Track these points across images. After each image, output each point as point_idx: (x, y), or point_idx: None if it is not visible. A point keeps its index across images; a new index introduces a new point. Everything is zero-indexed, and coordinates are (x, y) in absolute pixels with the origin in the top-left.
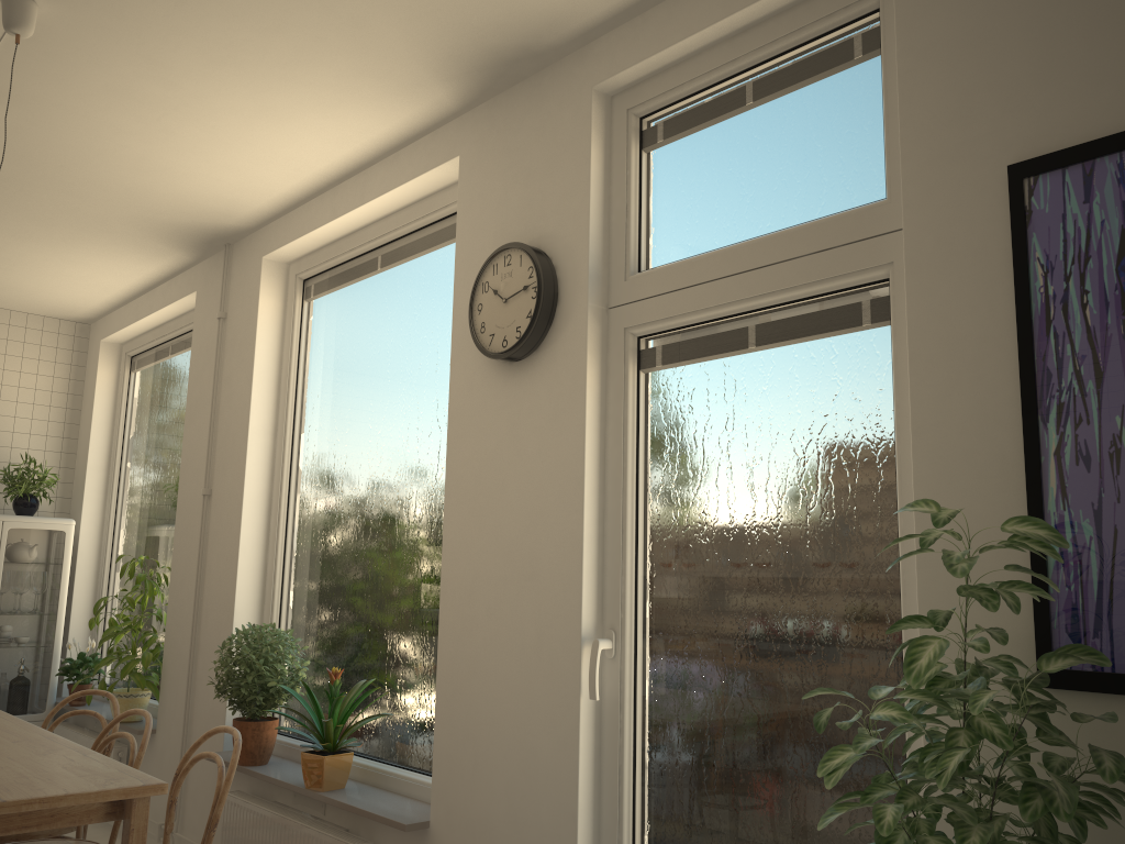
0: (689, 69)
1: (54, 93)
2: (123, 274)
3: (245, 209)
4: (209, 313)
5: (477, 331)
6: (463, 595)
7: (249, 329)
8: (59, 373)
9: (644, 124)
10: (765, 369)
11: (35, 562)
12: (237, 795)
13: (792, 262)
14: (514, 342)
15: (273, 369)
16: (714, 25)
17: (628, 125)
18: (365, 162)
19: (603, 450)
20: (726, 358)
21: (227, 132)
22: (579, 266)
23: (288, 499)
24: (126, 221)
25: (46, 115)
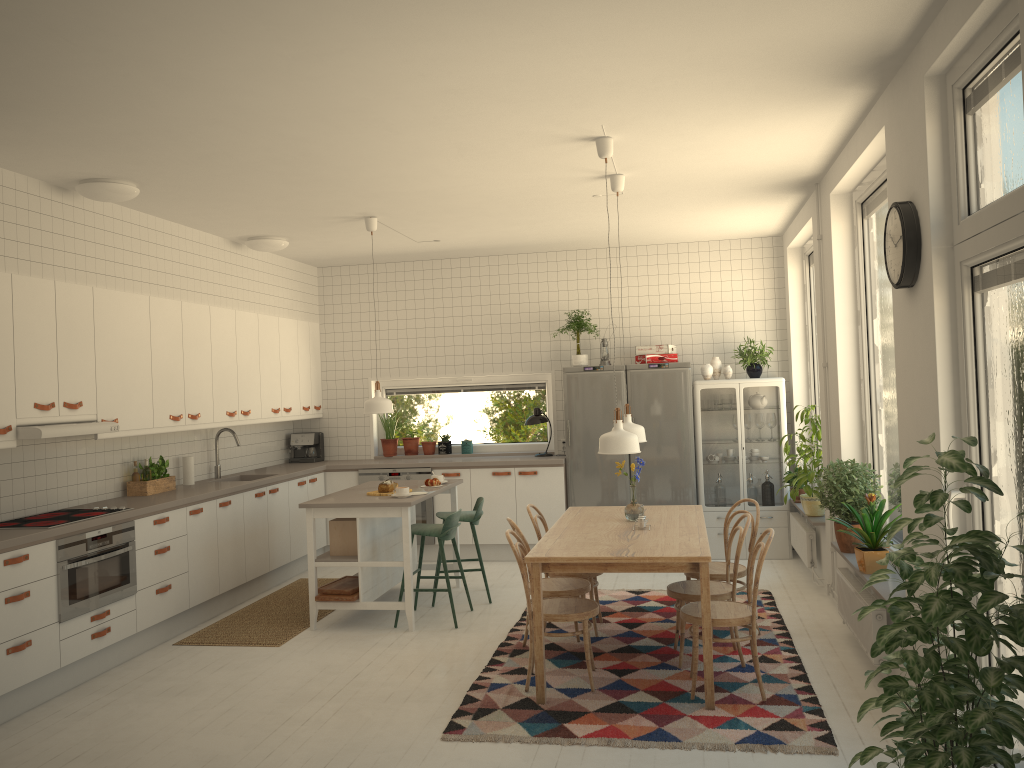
0: (971, 54)
1: (651, 159)
2: (771, 211)
3: (805, 167)
4: (816, 234)
5: (887, 267)
6: (905, 452)
7: (829, 248)
8: (766, 275)
9: (964, 94)
10: (1017, 299)
11: (762, 408)
12: (841, 570)
13: (1014, 218)
14: (898, 277)
15: (848, 275)
16: (961, 30)
17: (953, 98)
18: (850, 128)
19: (955, 354)
20: (1003, 288)
21: (751, 144)
22: (926, 219)
23: (868, 369)
24: (744, 190)
25: (656, 167)
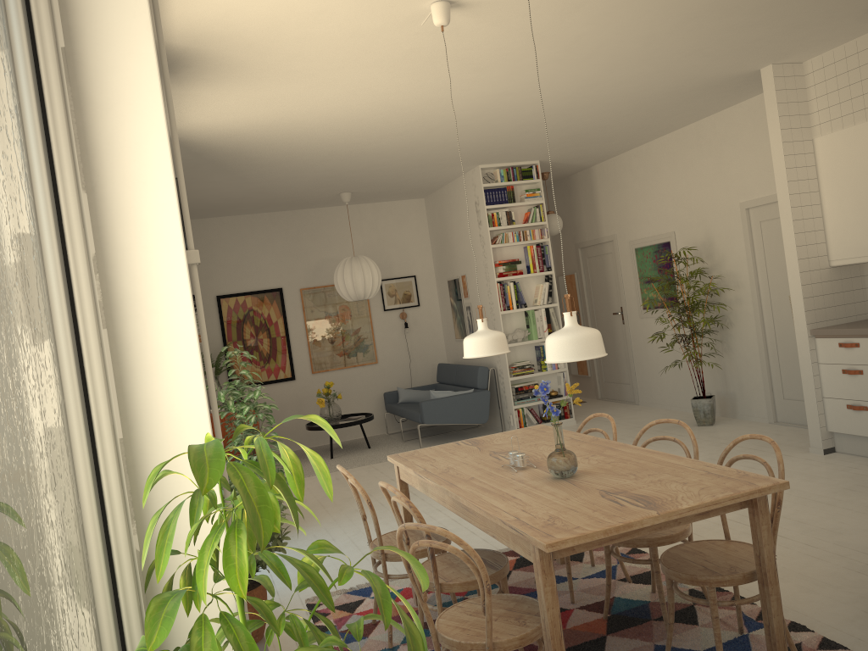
0: None
1: None
2: None
3: None
4: None
5: None
6: None
7: None
8: None
9: None
10: None
11: None
12: None
13: None
14: None
15: None
16: None
17: None
18: None
19: None
20: None
21: None
22: None
23: None
24: None
25: None
